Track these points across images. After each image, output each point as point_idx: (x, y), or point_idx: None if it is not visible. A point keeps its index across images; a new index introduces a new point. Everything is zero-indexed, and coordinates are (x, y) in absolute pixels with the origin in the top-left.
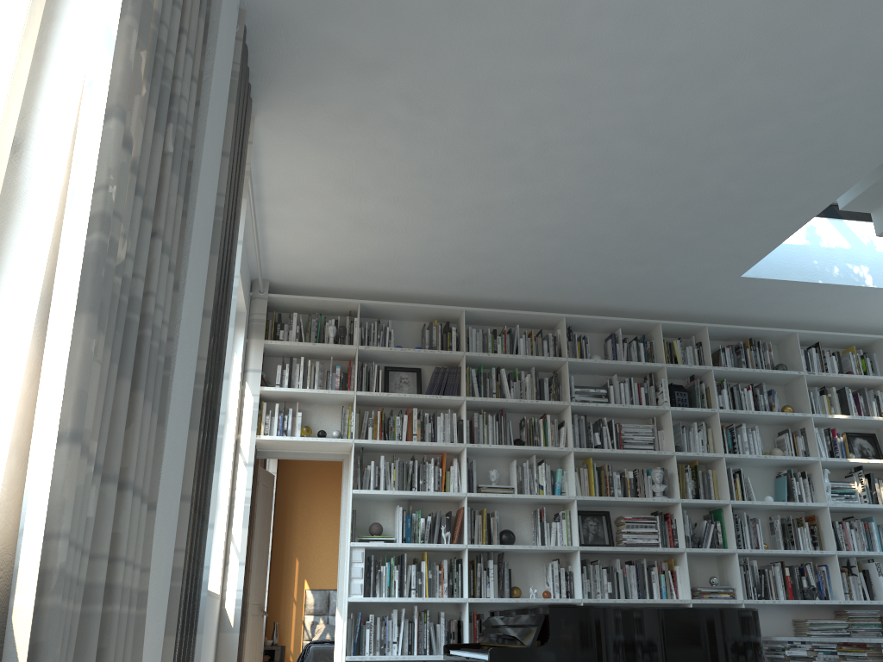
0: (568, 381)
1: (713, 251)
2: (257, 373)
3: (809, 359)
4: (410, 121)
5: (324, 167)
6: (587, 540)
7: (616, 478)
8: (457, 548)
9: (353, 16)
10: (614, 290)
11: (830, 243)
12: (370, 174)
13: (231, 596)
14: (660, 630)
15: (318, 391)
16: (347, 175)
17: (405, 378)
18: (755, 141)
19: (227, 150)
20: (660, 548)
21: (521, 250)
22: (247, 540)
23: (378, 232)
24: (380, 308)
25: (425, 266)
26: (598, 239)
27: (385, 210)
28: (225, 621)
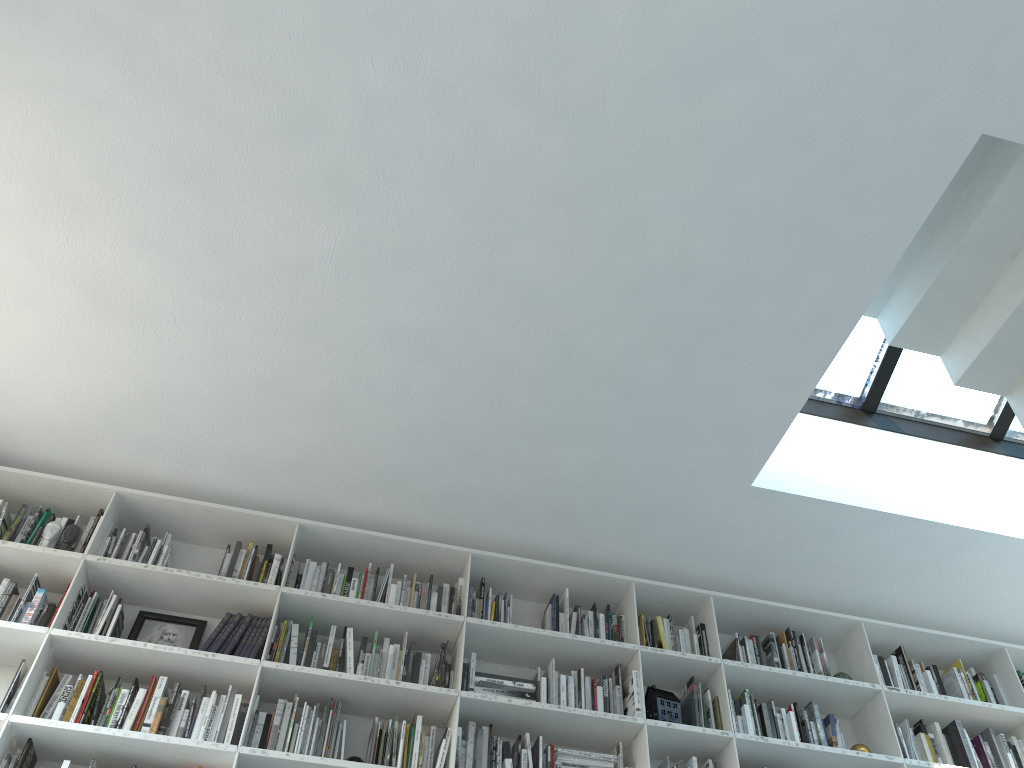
0: (462, 654)
1: (696, 415)
2: None
3: (888, 672)
4: (127, 23)
5: (4, 140)
6: None
7: None
8: None
9: None
10: (550, 508)
11: (892, 461)
12: (86, 165)
13: None
14: None
15: None
16: (48, 165)
17: (172, 634)
18: (720, 128)
19: None
20: None
21: (378, 390)
22: None
23: (129, 323)
24: (155, 508)
25: (225, 421)
26: (500, 369)
27: (129, 266)
28: None
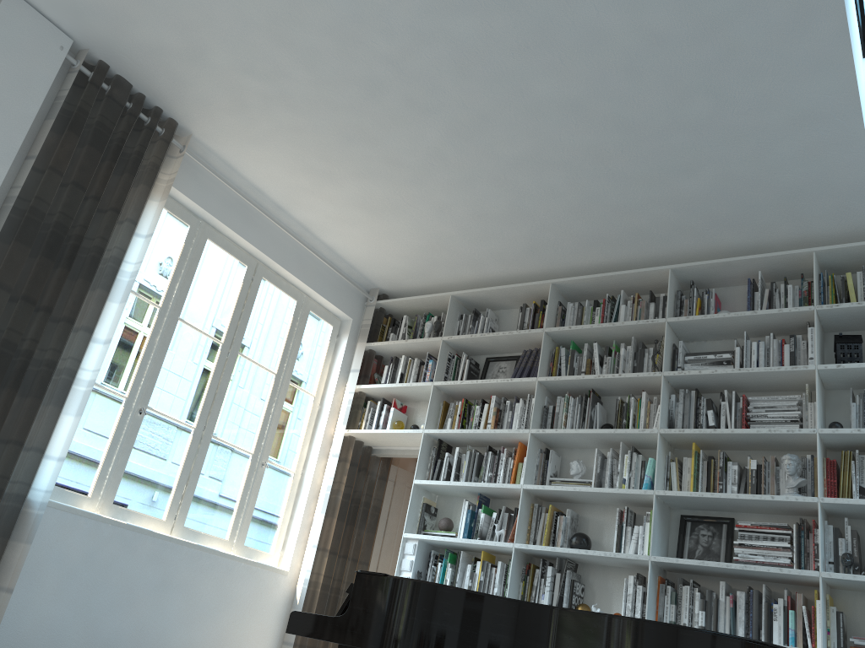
0: (664, 346)
1: (764, 122)
2: (356, 373)
3: None
4: (274, 90)
5: (280, 161)
6: (692, 555)
7: (732, 470)
8: (506, 548)
9: (135, 17)
10: (711, 220)
11: None
12: (314, 155)
13: (301, 575)
14: (547, 638)
15: (402, 385)
16: (302, 163)
17: (503, 368)
18: None
19: (36, 154)
20: (774, 568)
21: (534, 195)
22: (322, 525)
23: (392, 213)
24: (475, 297)
25: (475, 241)
26: (593, 154)
27: (369, 189)
28: (294, 597)
